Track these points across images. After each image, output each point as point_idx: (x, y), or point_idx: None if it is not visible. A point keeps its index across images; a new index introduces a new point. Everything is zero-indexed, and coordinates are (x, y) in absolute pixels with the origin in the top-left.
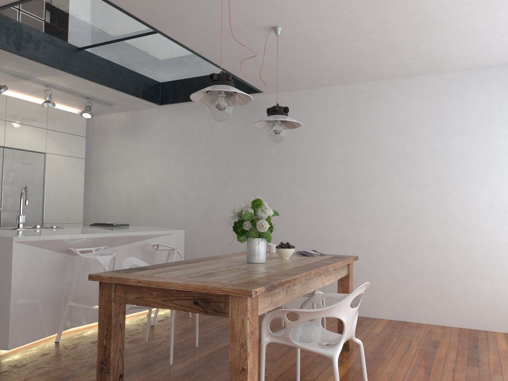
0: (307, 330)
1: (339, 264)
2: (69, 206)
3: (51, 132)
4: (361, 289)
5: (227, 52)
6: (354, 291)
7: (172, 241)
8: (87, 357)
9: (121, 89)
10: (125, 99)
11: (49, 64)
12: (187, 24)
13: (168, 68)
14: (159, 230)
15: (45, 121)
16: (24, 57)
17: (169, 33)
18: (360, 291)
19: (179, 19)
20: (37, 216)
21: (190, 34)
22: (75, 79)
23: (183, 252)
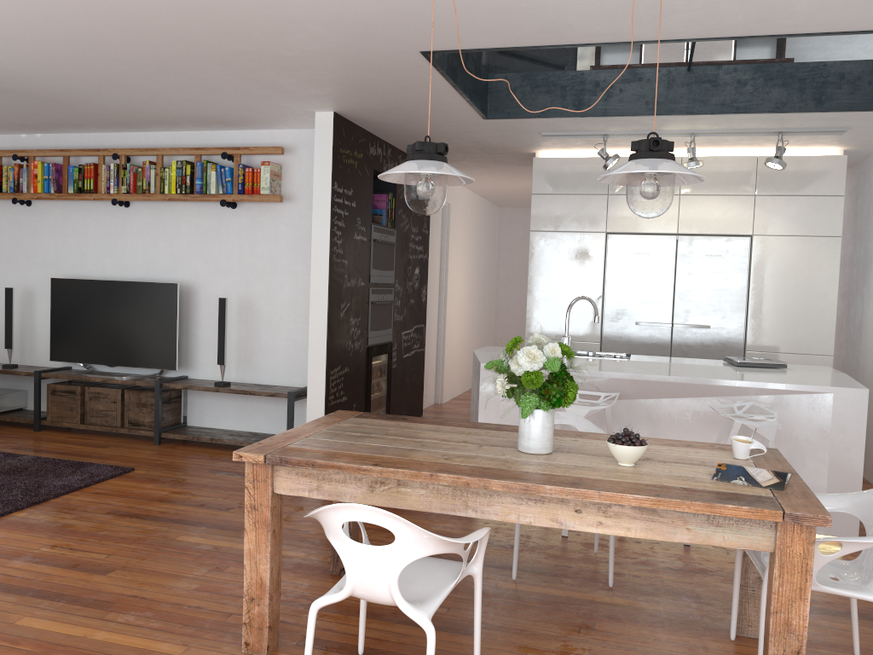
0: (434, 573)
1: (624, 499)
2: (801, 323)
3: (763, 199)
4: (359, 514)
5: (731, 17)
6: (327, 507)
7: (823, 408)
8: (503, 533)
9: (792, 107)
10: (839, 118)
11: (628, 114)
12: (577, 24)
13: (870, 35)
14: (779, 383)
15: (751, 182)
16: (591, 117)
17: (600, 40)
18: (356, 517)
19: (553, 25)
20: (734, 338)
21: (616, 29)
22: (697, 118)
23: (861, 437)
